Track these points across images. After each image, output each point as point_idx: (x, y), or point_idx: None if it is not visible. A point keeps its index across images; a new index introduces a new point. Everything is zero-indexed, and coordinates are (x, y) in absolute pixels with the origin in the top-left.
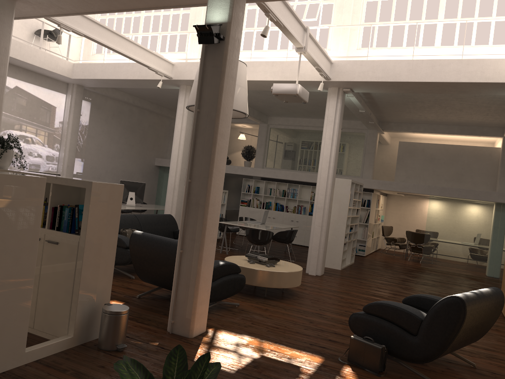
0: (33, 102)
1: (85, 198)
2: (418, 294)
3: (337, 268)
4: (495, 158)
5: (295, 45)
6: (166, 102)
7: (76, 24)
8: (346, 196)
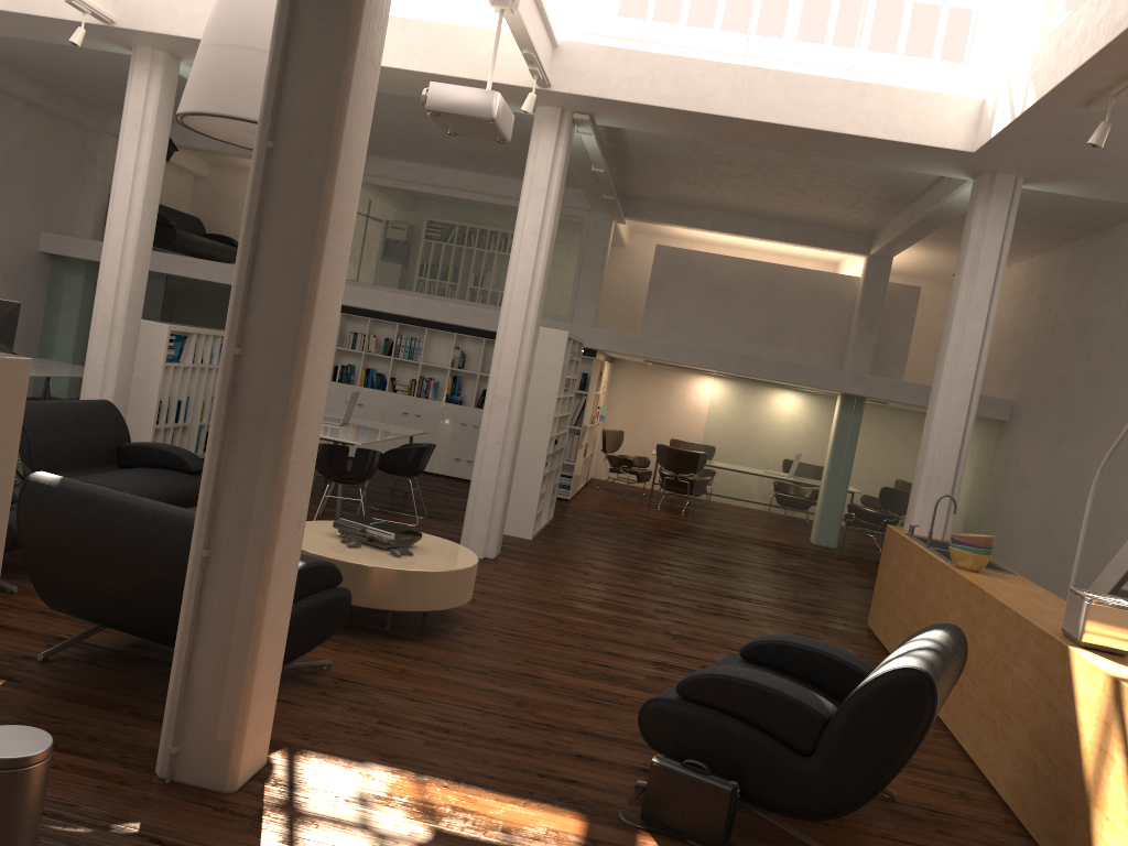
0: None
1: None
2: (778, 636)
3: (523, 536)
4: (848, 298)
5: None
6: (79, 84)
7: None
8: (554, 370)
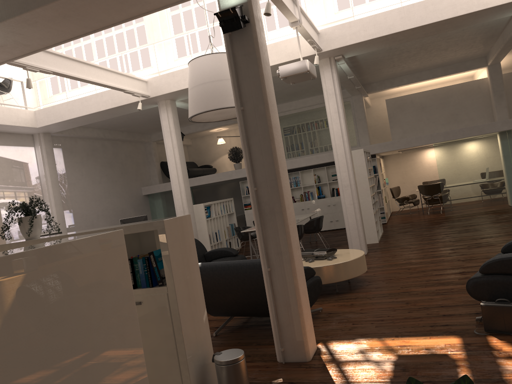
0: (3, 164)
1: (160, 241)
2: None
3: (374, 242)
4: (485, 89)
5: (290, 20)
6: (138, 126)
7: (41, 62)
8: (362, 167)
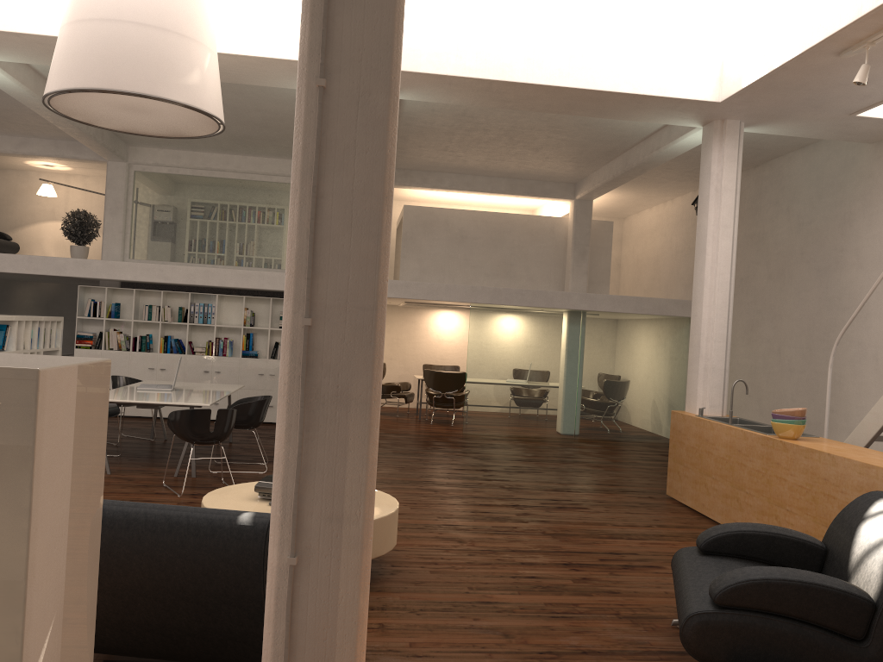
0: None
1: (1, 453)
2: (729, 526)
3: None
4: (560, 235)
5: None
6: None
7: None
8: None
